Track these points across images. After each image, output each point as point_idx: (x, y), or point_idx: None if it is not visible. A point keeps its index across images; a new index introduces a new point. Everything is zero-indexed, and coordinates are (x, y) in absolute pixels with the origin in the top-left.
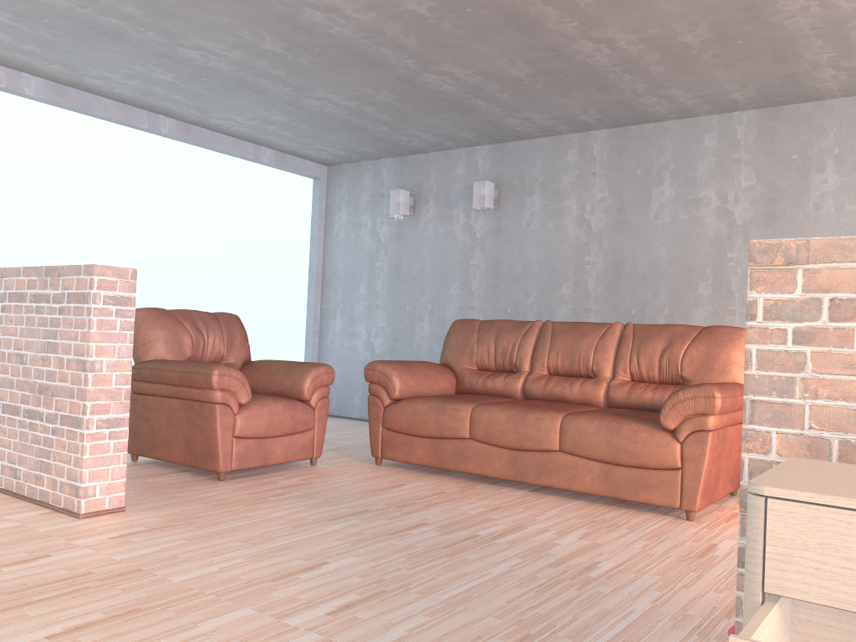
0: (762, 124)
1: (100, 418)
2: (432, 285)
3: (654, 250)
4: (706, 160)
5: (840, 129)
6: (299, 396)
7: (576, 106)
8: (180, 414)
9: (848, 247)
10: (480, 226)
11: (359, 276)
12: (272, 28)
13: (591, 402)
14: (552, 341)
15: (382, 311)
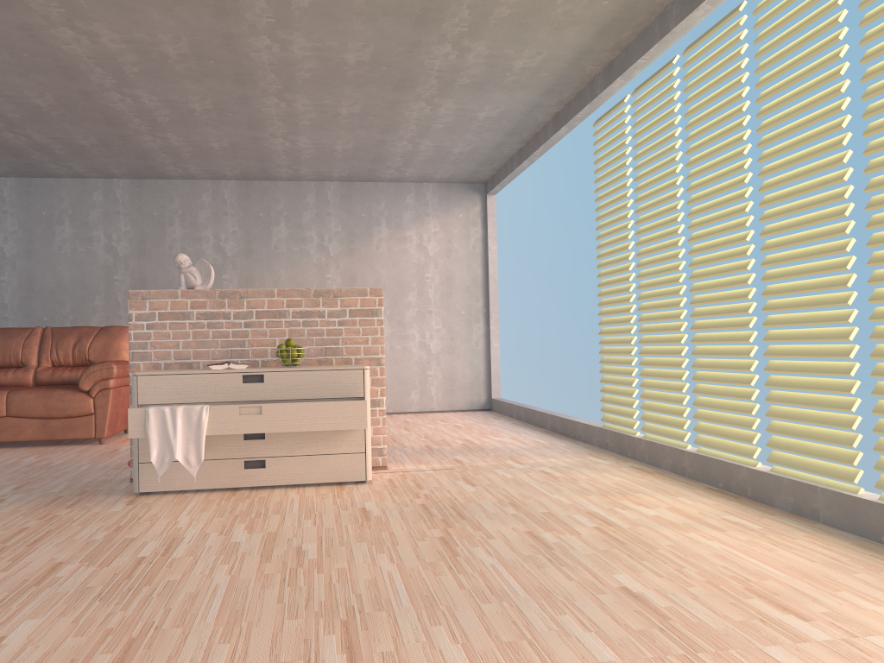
0: (134, 190)
1: None
2: None
3: (59, 272)
4: (96, 210)
5: (182, 199)
6: None
7: None
8: None
9: (163, 293)
10: None
11: None
12: None
13: (23, 384)
14: None
15: None
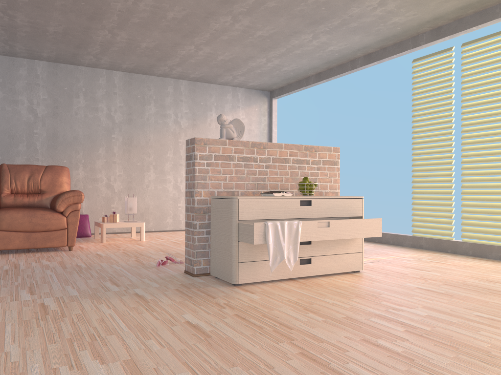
0: (50, 70)
1: None
2: None
3: None
4: (21, 81)
5: (85, 80)
6: None
7: None
8: None
9: (217, 141)
10: None
11: None
12: None
13: None
14: None
15: None
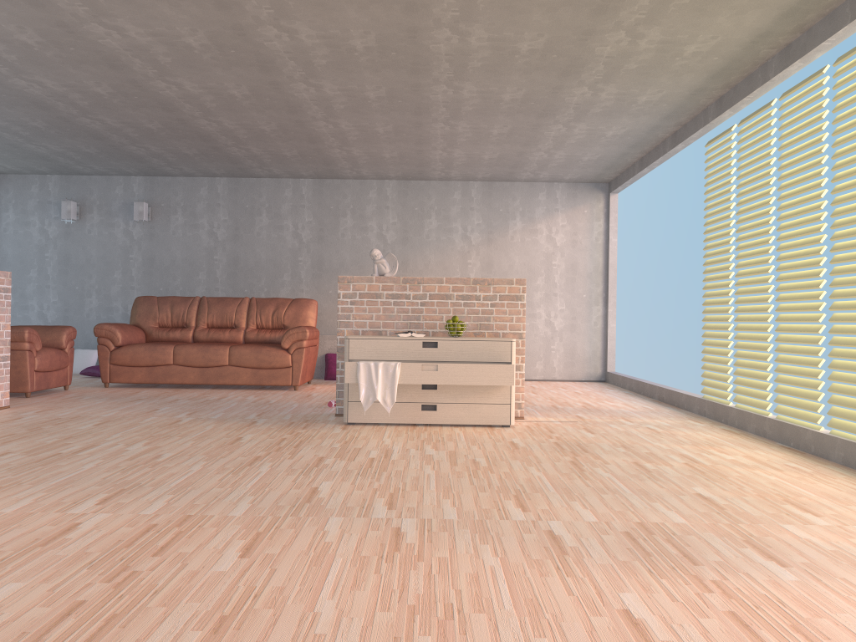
0: (316, 188)
1: (0, 355)
2: (99, 271)
3: (257, 254)
4: (286, 203)
5: (353, 195)
6: (59, 346)
7: (214, 167)
8: None
9: (362, 278)
10: (137, 232)
11: (29, 263)
12: (48, 119)
13: (236, 341)
14: (209, 308)
15: (53, 290)
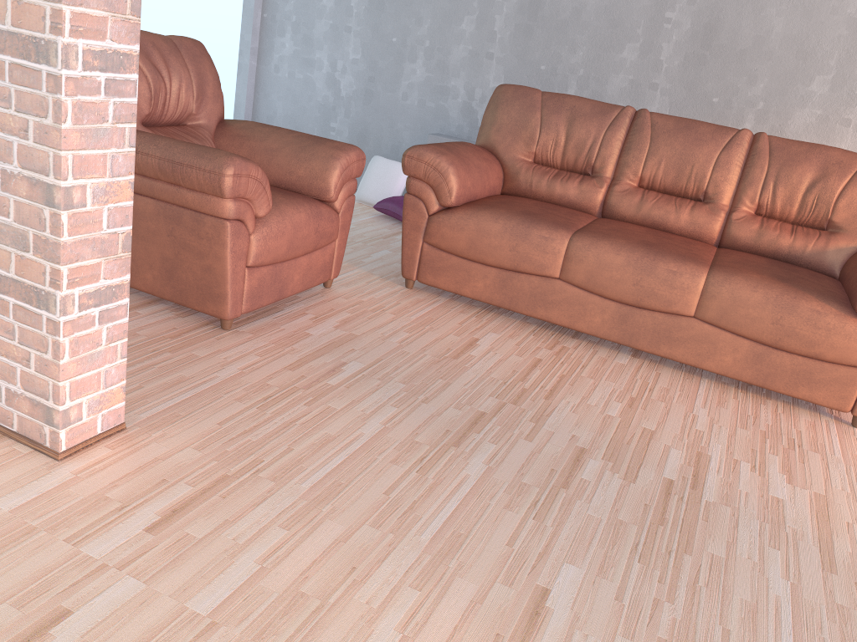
0: None
1: (85, 291)
2: (435, 13)
3: (766, 20)
4: None
5: None
6: (322, 196)
7: None
8: (156, 223)
9: None
10: None
11: None
12: None
13: (701, 237)
14: (654, 143)
15: (356, 37)
